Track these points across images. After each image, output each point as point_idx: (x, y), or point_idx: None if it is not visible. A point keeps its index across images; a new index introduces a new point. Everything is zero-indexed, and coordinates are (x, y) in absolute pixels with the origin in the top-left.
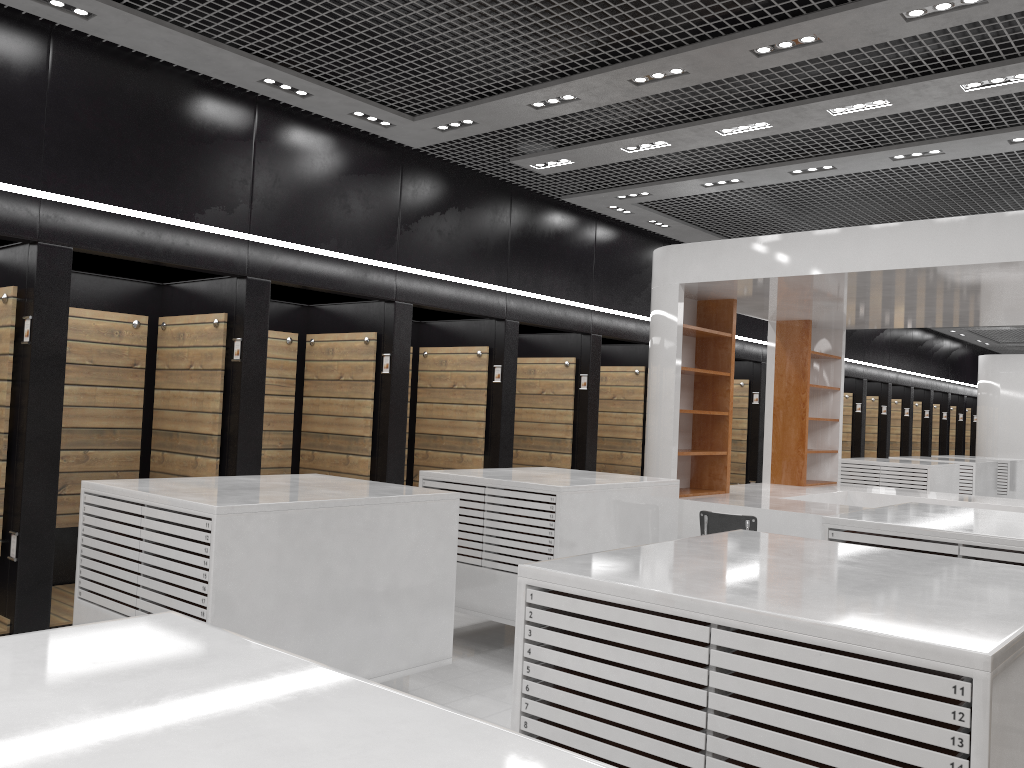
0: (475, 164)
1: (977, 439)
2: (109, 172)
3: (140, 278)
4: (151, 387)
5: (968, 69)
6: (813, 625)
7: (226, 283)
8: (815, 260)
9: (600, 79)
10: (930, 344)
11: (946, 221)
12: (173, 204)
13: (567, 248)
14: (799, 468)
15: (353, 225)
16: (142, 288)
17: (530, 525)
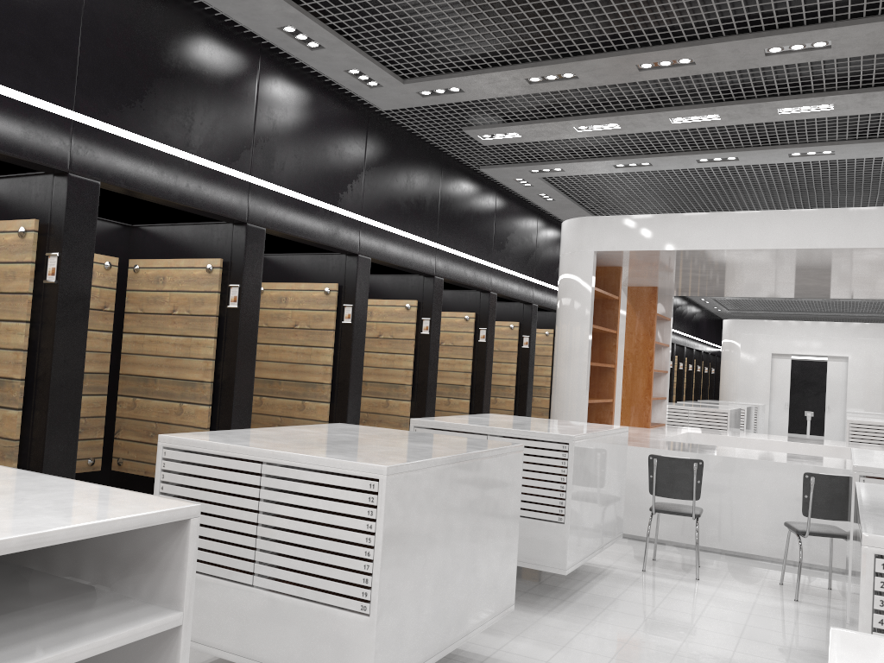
0: (424, 130)
1: (721, 387)
2: (135, 105)
3: (115, 218)
4: (117, 331)
5: None
6: None
7: (219, 228)
8: (723, 237)
9: (612, 61)
10: (685, 309)
11: (841, 211)
12: (189, 144)
13: (477, 214)
14: (646, 412)
15: (330, 179)
16: (112, 228)
17: (532, 471)
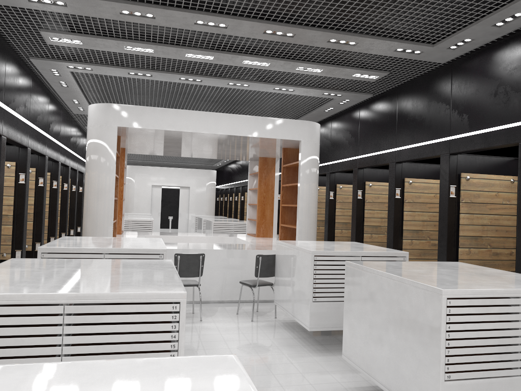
0: (3, 23)
1: None
2: None
3: None
4: None
5: (308, 62)
6: None
7: None
8: (196, 125)
9: (184, 15)
10: None
11: (254, 117)
12: None
13: (23, 90)
14: (119, 225)
15: None
16: None
17: None
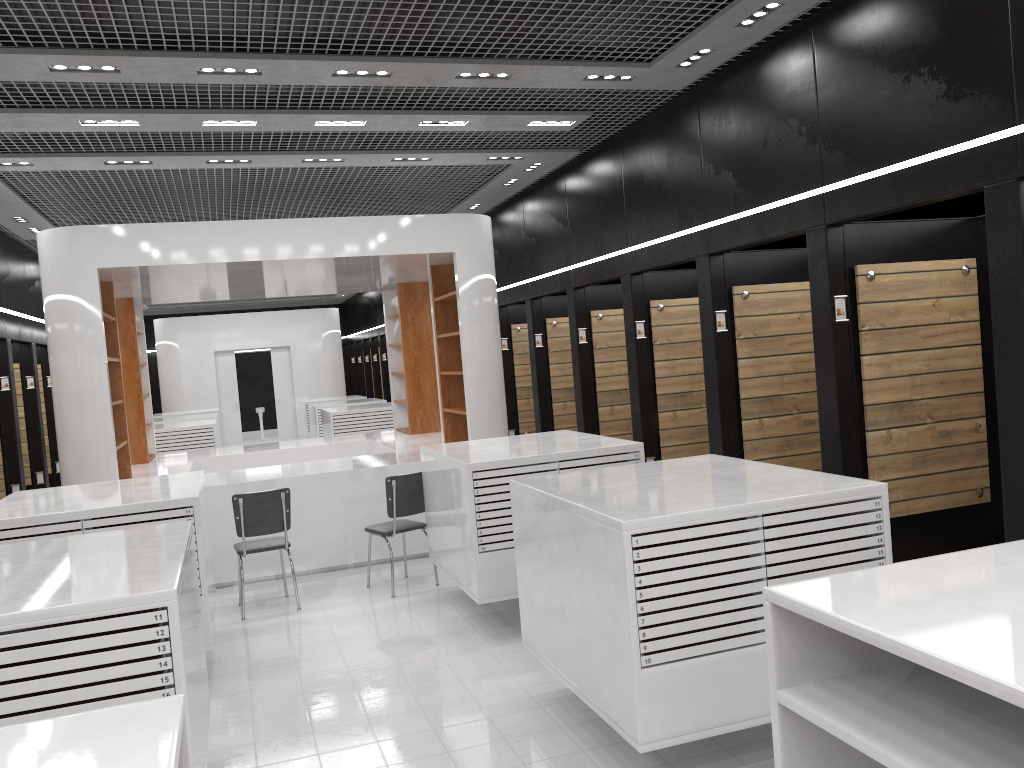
0: None
1: (164, 396)
2: None
3: None
4: None
5: (437, 112)
6: (815, 495)
7: None
8: (251, 248)
9: (173, 61)
10: None
11: (360, 219)
12: None
13: None
14: (142, 446)
15: None
16: None
17: None
